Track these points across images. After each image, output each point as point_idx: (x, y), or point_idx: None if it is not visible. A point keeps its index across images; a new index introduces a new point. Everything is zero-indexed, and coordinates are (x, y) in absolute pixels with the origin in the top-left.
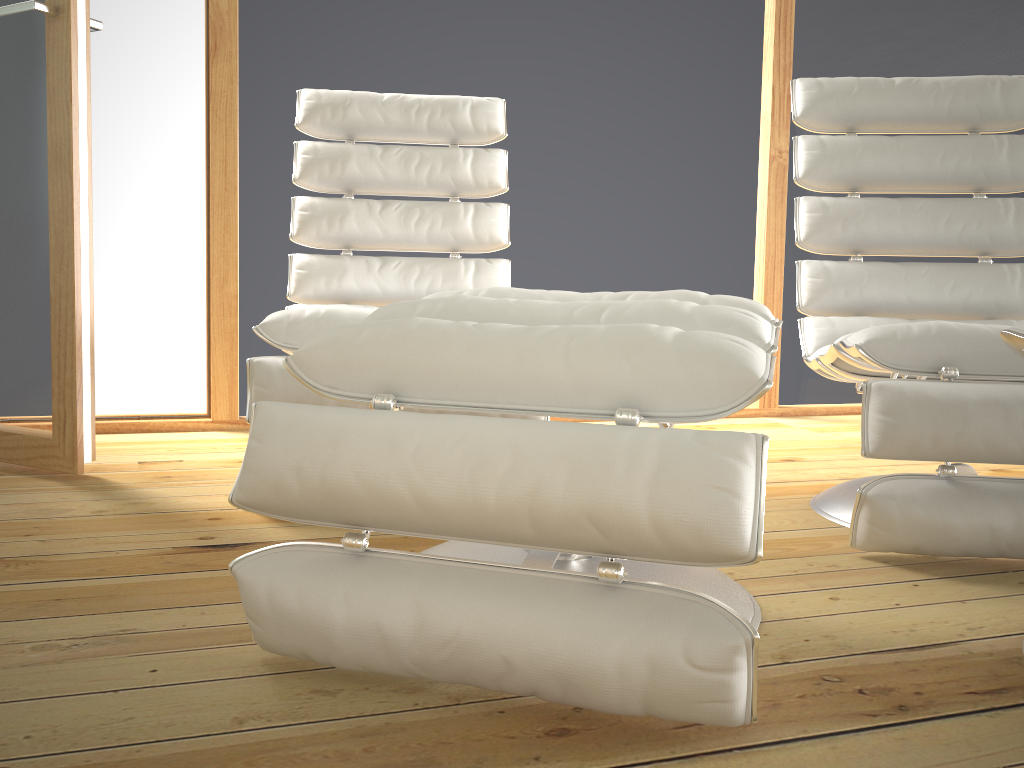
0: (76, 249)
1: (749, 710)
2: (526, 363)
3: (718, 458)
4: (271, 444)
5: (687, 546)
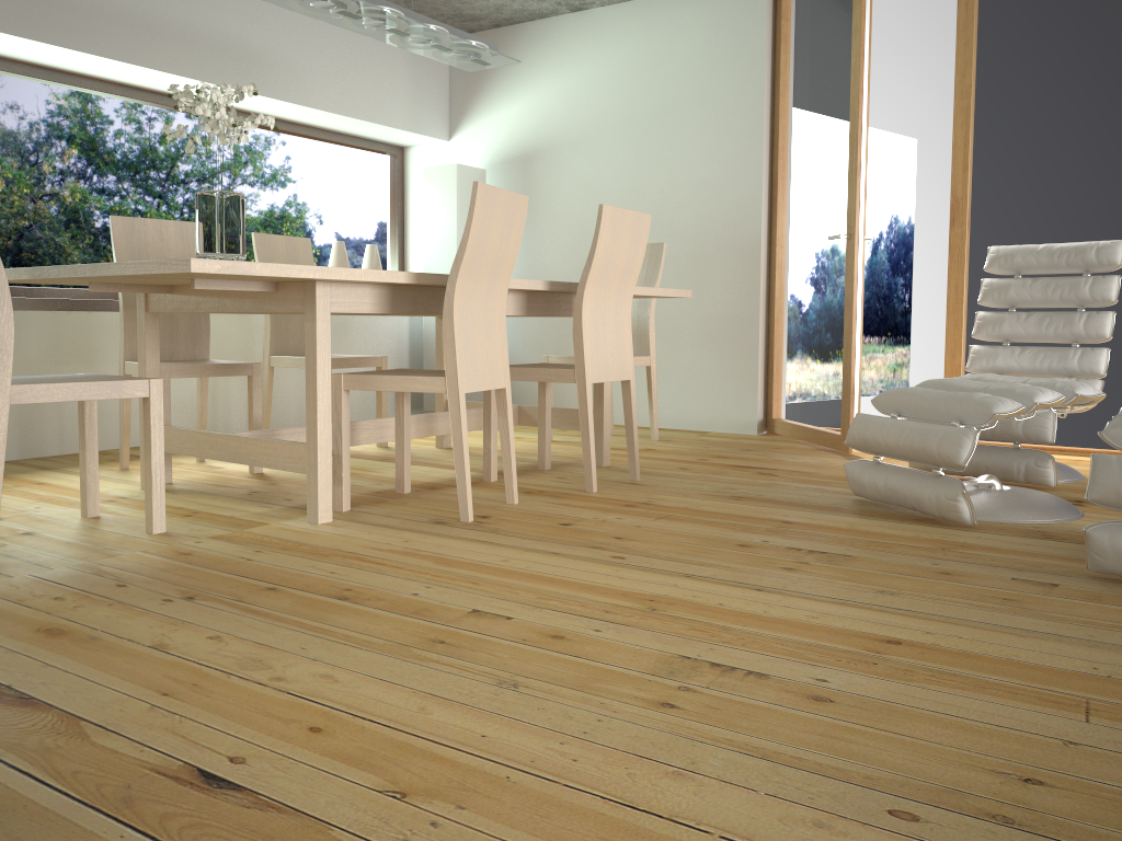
0: (852, 346)
1: (971, 519)
2: (933, 404)
3: (958, 435)
4: (853, 425)
5: (946, 461)
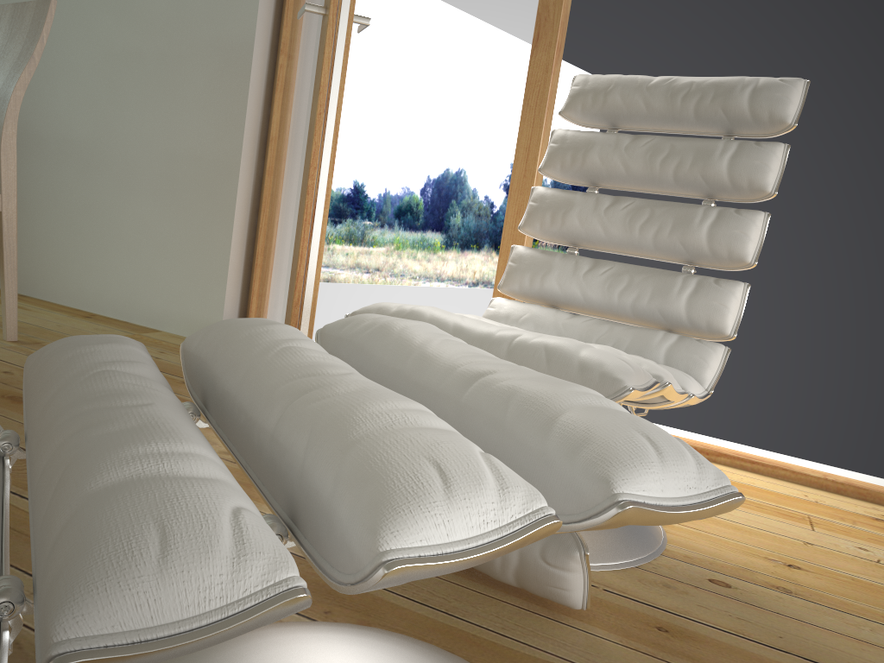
0: (305, 219)
1: None
2: (38, 448)
3: None
4: None
5: None
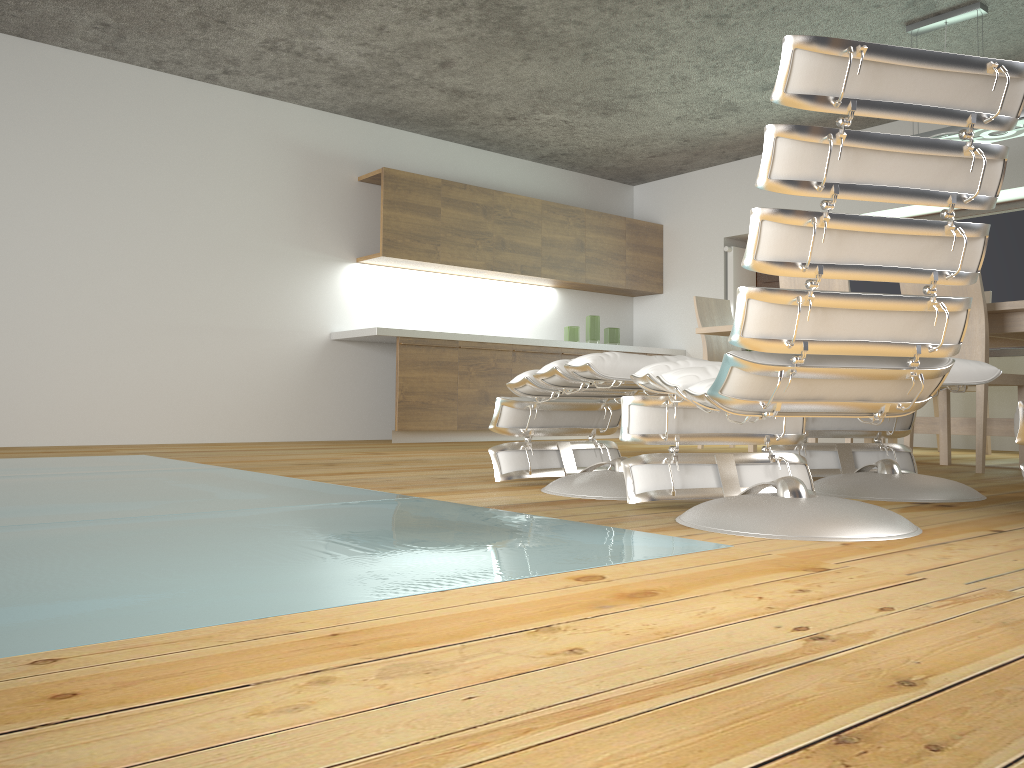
0: None
1: None
2: None
3: None
4: None
5: None
